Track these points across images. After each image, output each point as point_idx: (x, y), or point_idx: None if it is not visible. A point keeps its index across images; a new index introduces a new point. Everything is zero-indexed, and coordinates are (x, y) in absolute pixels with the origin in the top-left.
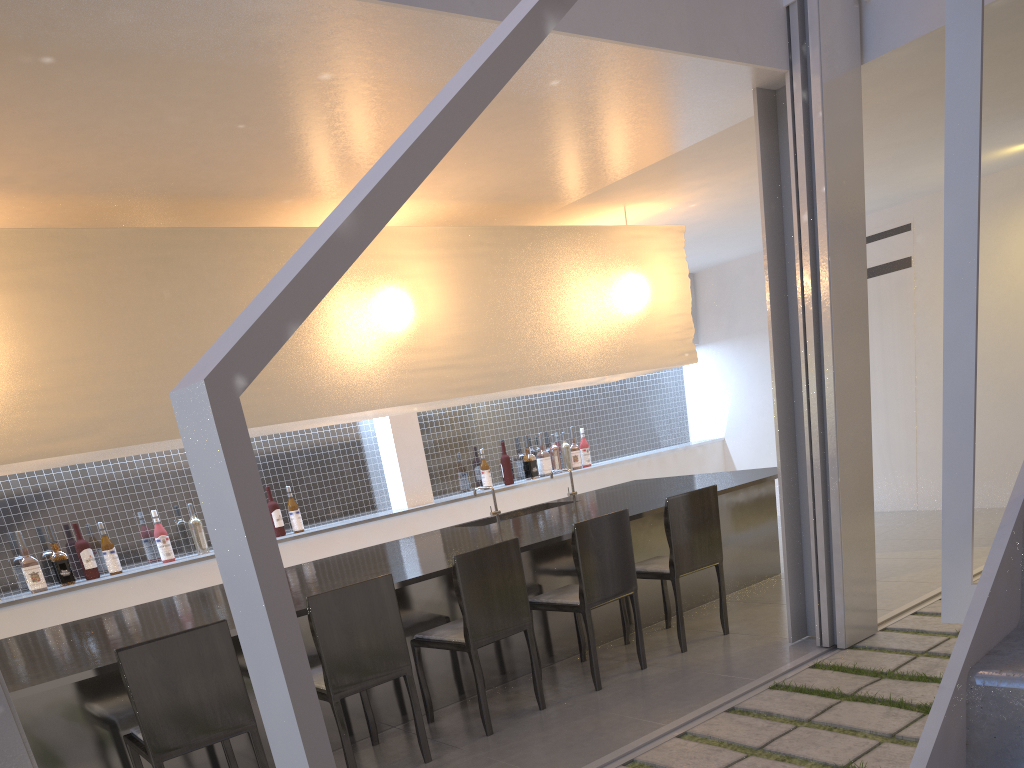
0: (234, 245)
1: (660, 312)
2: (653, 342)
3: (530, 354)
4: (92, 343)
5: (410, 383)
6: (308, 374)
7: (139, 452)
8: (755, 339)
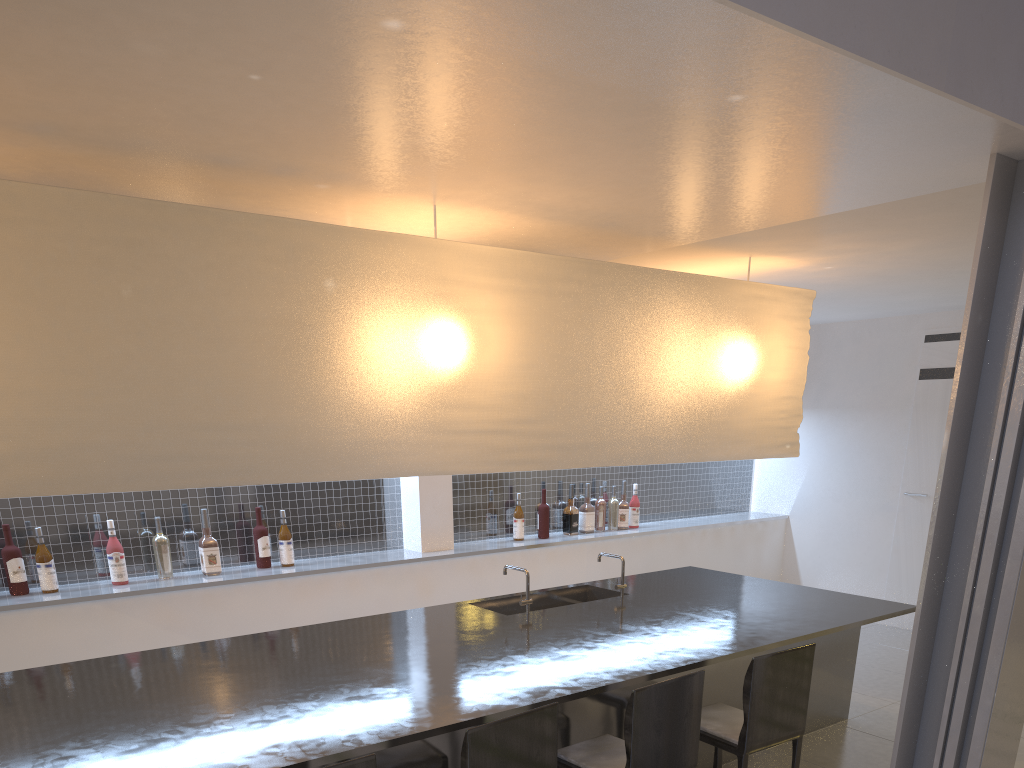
0: (237, 236)
1: (768, 392)
2: (753, 427)
3: (605, 427)
4: (2, 348)
5: (448, 448)
6: (314, 423)
7: None
8: (846, 416)
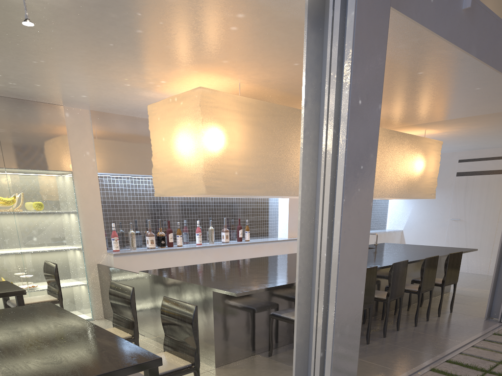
0: None
1: (429, 175)
2: (424, 187)
3: (389, 184)
4: (269, 151)
5: None
6: None
7: (234, 196)
8: None
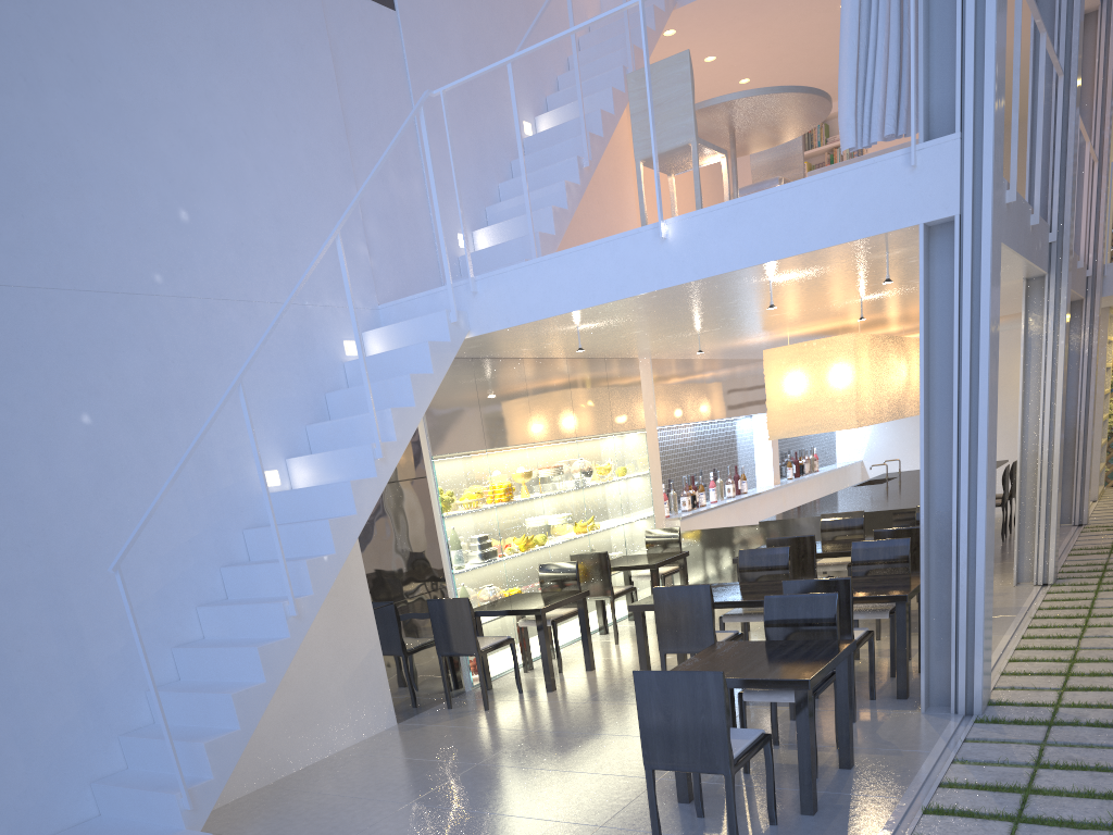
0: (893, 343)
1: None
2: None
3: None
4: (877, 380)
5: (910, 407)
6: (899, 399)
7: None
8: None
